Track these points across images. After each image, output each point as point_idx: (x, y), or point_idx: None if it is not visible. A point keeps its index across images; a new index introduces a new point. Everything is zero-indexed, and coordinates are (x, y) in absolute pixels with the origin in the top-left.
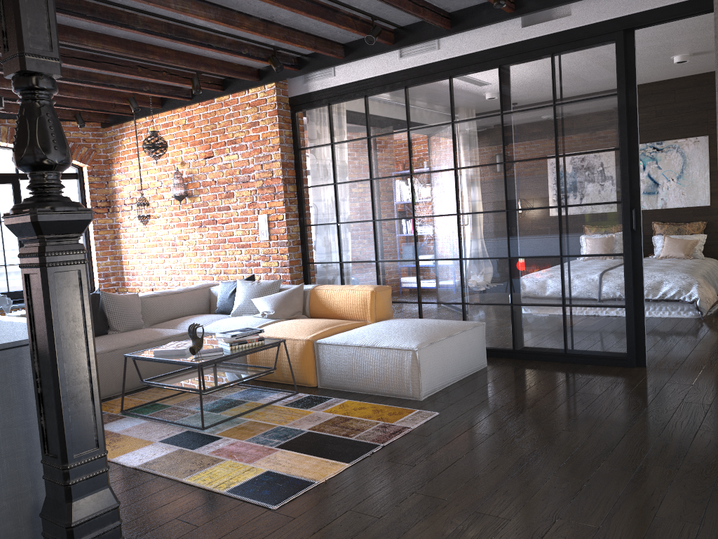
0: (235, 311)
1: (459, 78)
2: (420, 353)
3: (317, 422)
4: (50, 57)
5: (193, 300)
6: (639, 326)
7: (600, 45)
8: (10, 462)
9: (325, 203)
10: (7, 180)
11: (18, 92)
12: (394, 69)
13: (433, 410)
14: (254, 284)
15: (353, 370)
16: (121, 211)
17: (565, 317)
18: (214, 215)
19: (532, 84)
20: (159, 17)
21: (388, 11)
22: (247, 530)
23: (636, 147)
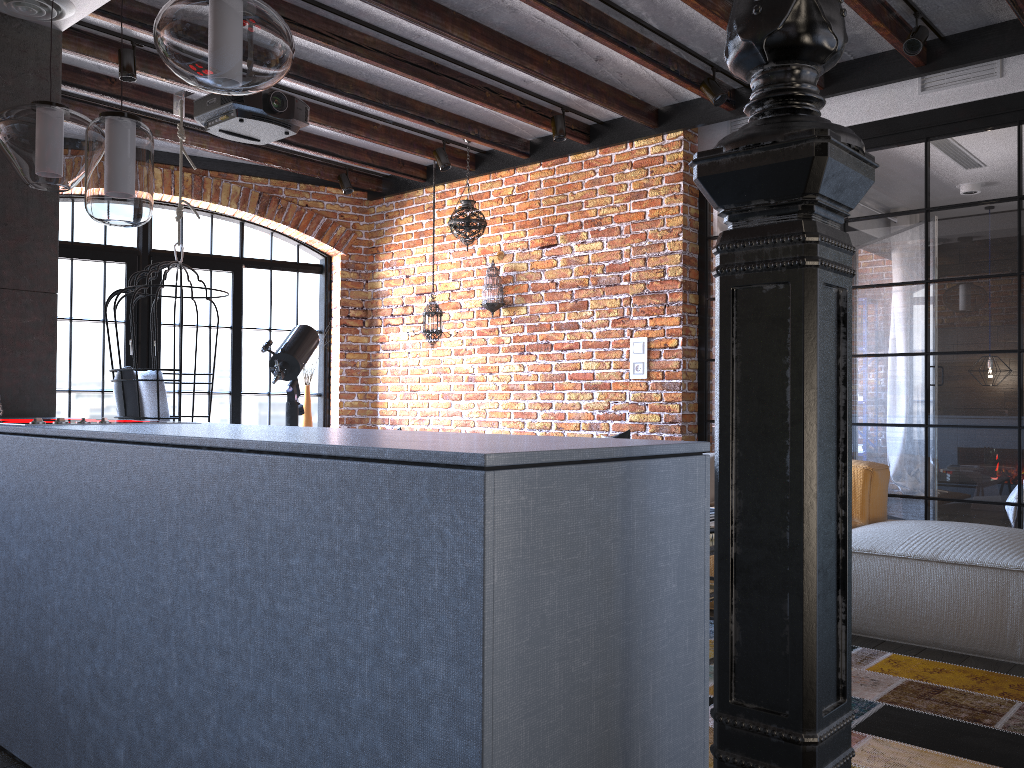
0: None
1: None
2: None
3: (881, 689)
4: None
5: None
6: None
7: None
8: (599, 711)
9: None
10: (226, 265)
11: None
12: (907, 109)
13: None
14: None
15: (888, 599)
16: (384, 326)
17: None
18: (548, 336)
19: None
20: None
21: (947, 2)
22: None
23: None
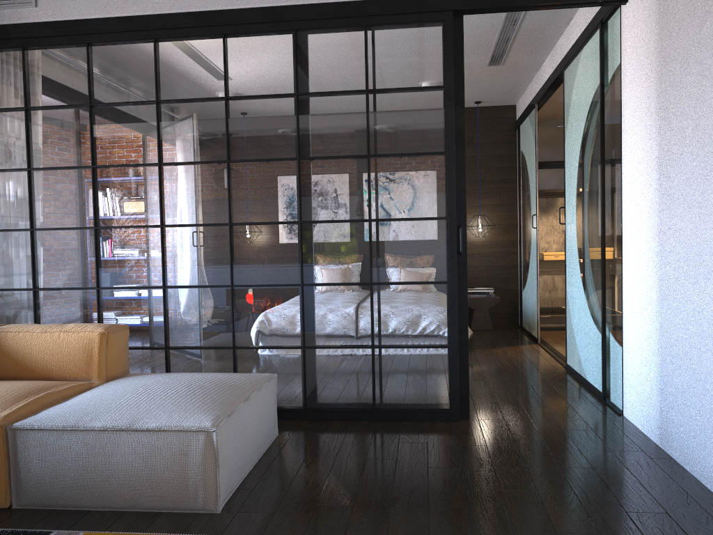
0: None
1: (238, 38)
2: (218, 434)
3: None
4: None
5: None
6: (462, 370)
7: (425, 25)
8: None
9: (11, 197)
10: None
11: None
12: (139, 11)
13: (251, 531)
14: None
15: (90, 472)
16: None
17: (375, 362)
18: None
19: (339, 61)
20: None
21: None
22: None
23: (463, 153)
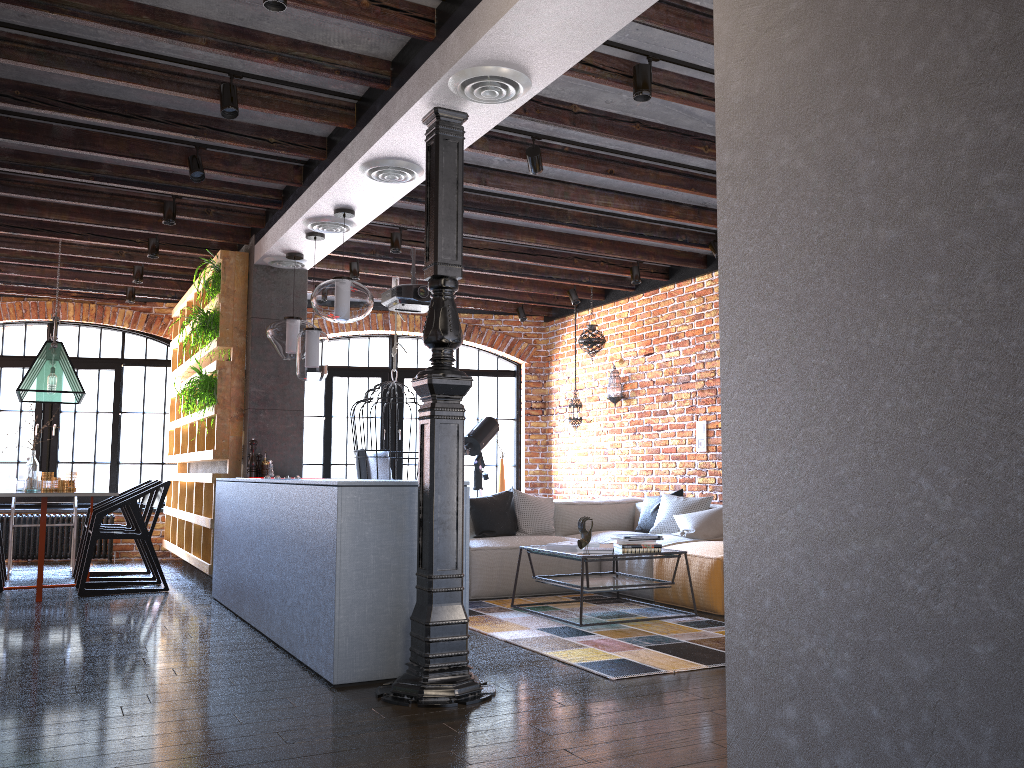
0: (654, 529)
1: None
2: None
3: (699, 637)
4: (454, 264)
5: (614, 514)
6: None
7: None
8: (396, 577)
9: None
10: None
11: (431, 290)
12: None
13: None
14: (679, 499)
15: None
16: (555, 414)
17: None
18: (649, 421)
19: None
20: (587, 211)
21: None
22: (579, 686)
23: None
